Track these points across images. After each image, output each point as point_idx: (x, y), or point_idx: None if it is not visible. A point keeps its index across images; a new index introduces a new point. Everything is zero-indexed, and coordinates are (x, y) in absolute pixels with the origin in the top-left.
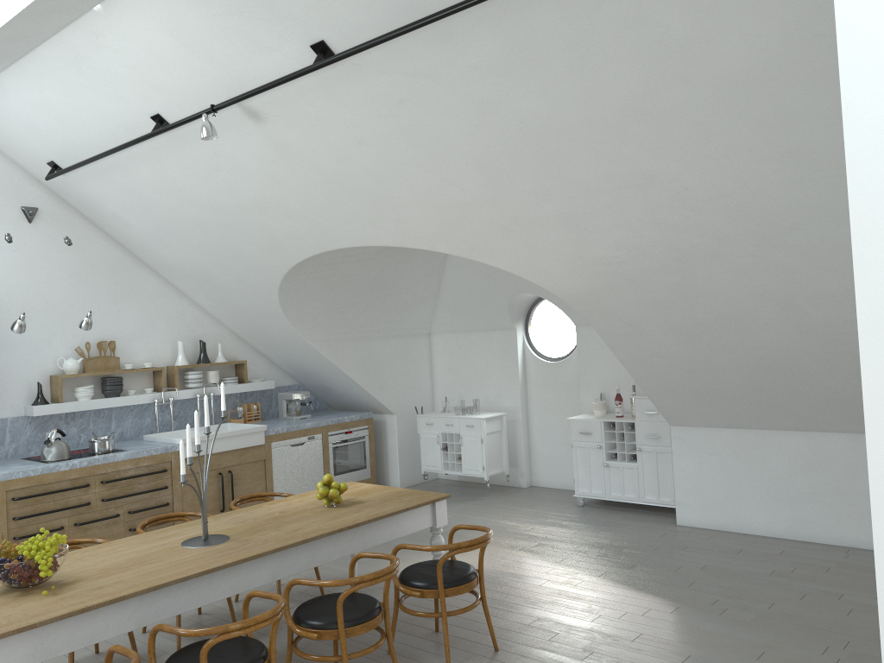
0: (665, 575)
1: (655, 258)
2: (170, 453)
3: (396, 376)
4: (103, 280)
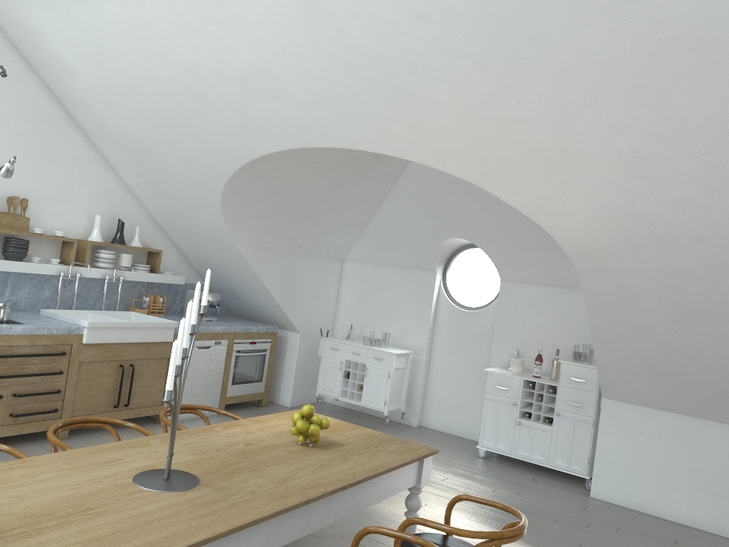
0: None
1: (712, 225)
2: (73, 335)
3: (307, 295)
4: (27, 129)
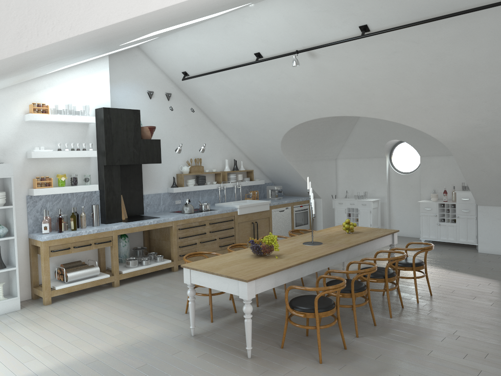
0: (487, 271)
1: (500, 125)
2: (234, 212)
3: (322, 180)
4: (195, 128)
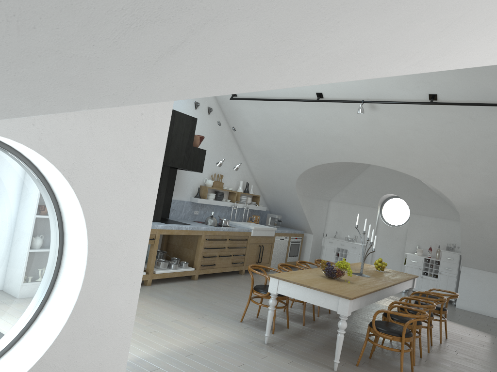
0: (475, 325)
1: None
2: (248, 232)
3: (316, 217)
4: (223, 146)
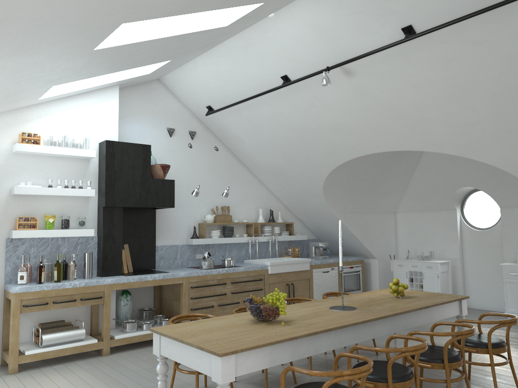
0: None
1: None
2: (264, 270)
3: (377, 236)
4: (224, 172)
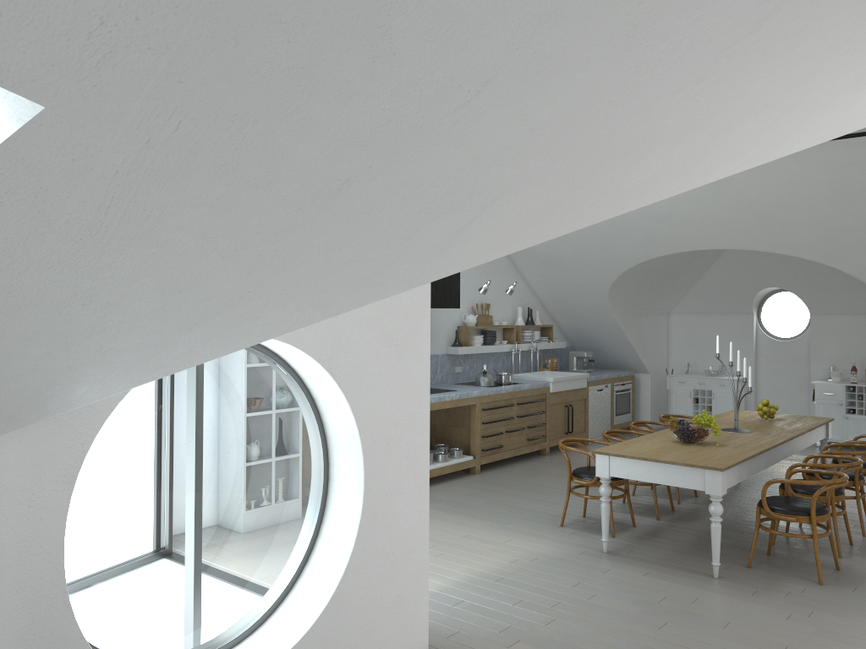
0: None
1: None
2: (545, 388)
3: (651, 345)
4: None
